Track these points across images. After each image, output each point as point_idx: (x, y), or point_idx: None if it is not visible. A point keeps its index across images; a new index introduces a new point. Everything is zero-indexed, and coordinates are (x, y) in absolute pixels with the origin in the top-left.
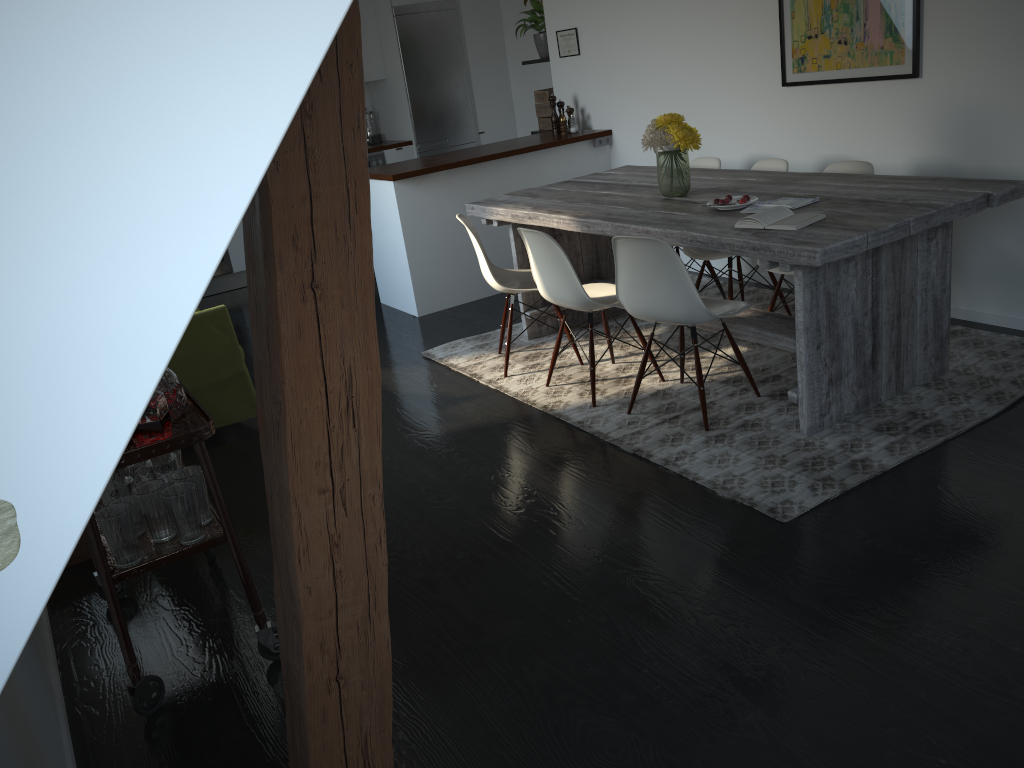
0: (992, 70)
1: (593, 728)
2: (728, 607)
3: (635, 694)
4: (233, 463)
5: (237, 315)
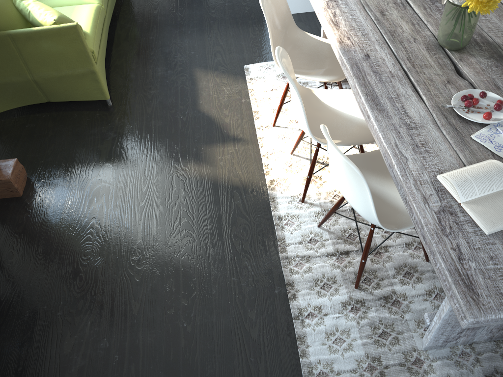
0: None
1: None
2: None
3: None
4: (68, 142)
5: None
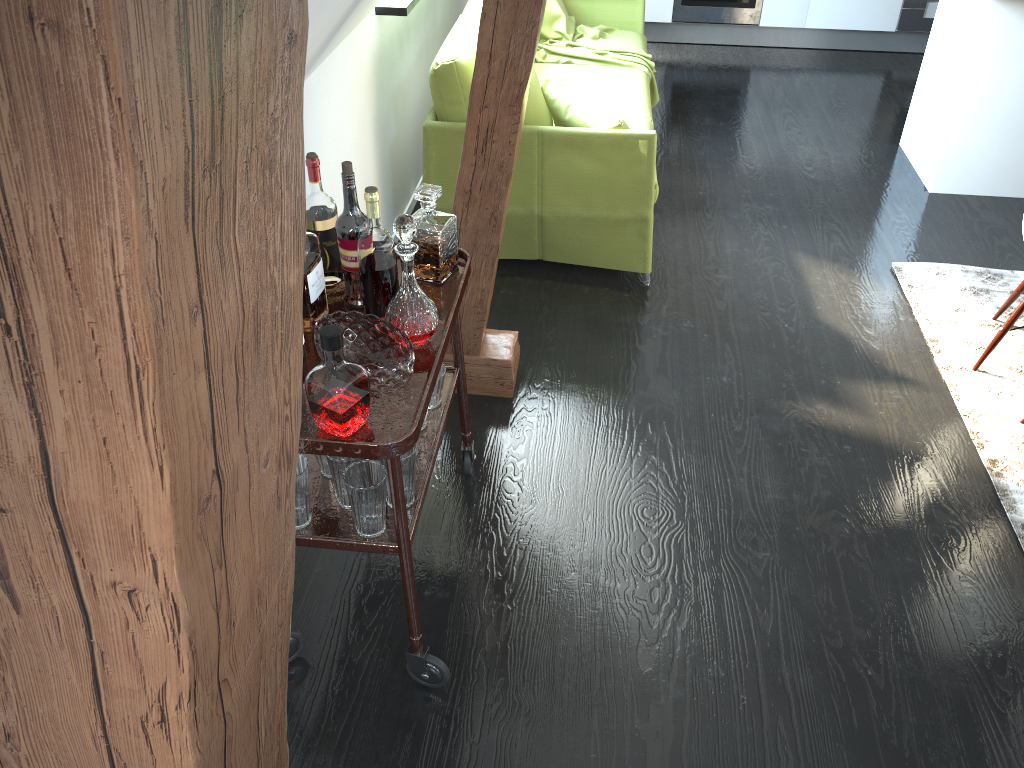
0: None
1: None
2: None
3: None
4: (580, 328)
5: (729, 90)
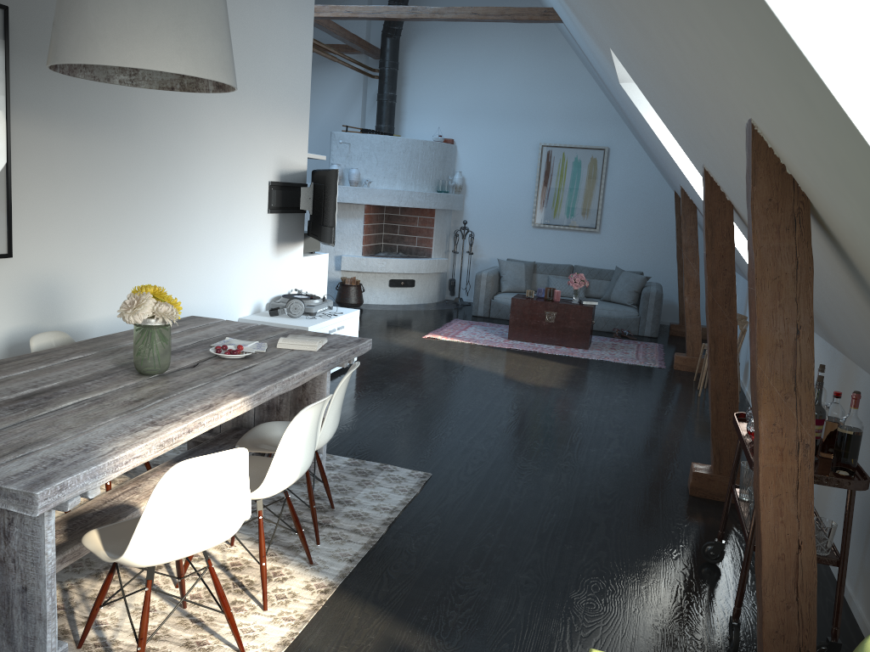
0: (61, 251)
1: (609, 484)
2: (511, 475)
3: (583, 481)
4: None
5: None
